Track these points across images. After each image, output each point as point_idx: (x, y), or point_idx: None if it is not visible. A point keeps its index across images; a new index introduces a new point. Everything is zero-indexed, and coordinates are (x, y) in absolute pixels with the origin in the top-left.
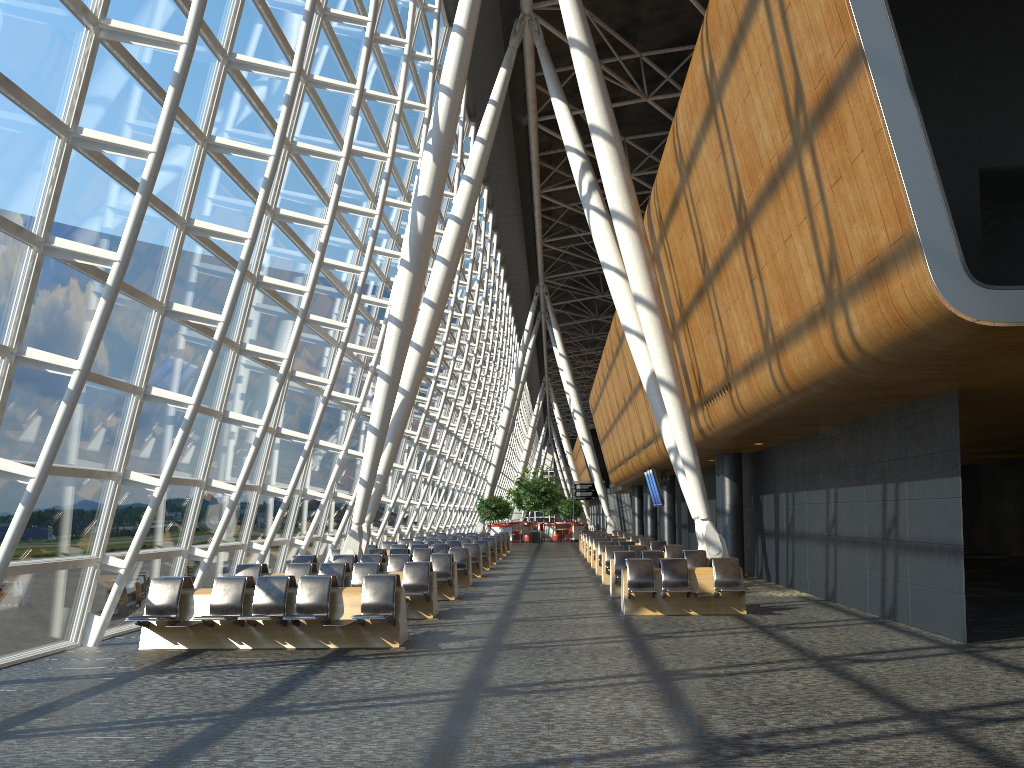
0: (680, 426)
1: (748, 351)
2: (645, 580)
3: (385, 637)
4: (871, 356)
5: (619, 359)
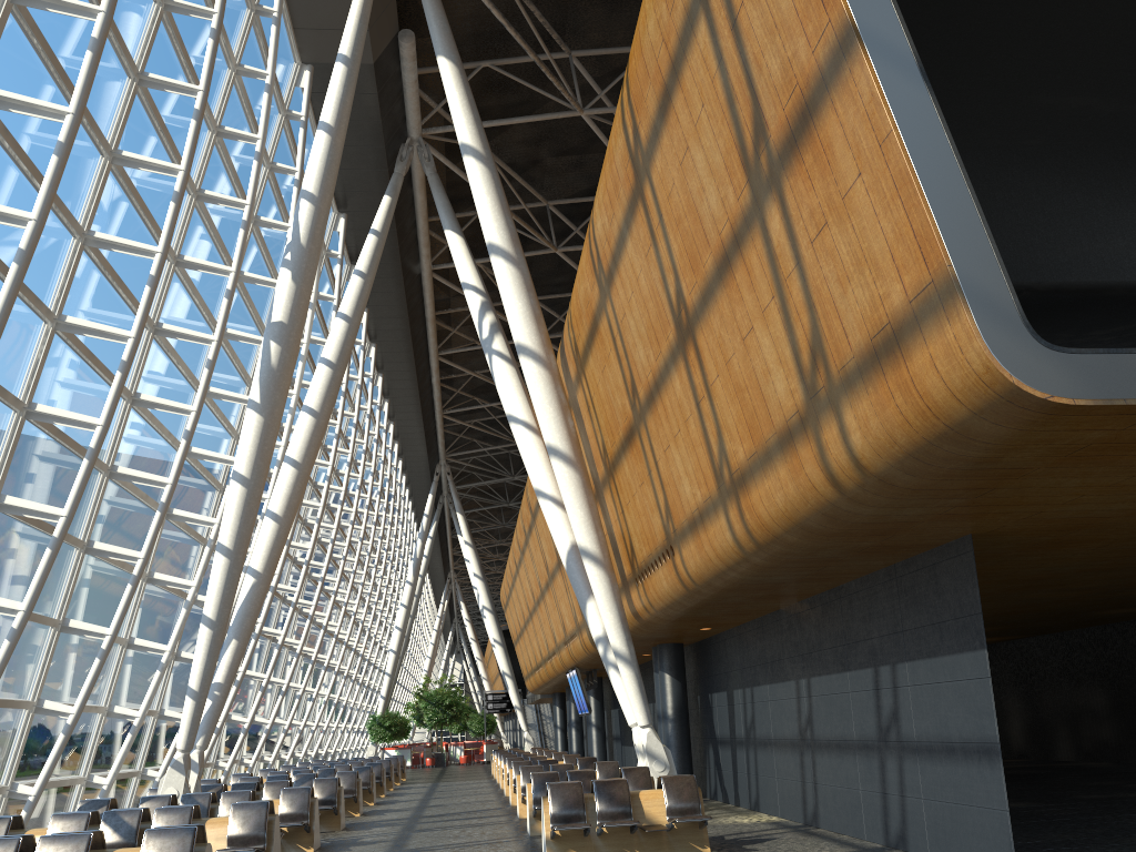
0: (610, 608)
1: (696, 499)
2: (574, 811)
3: None
4: (877, 476)
5: (533, 538)
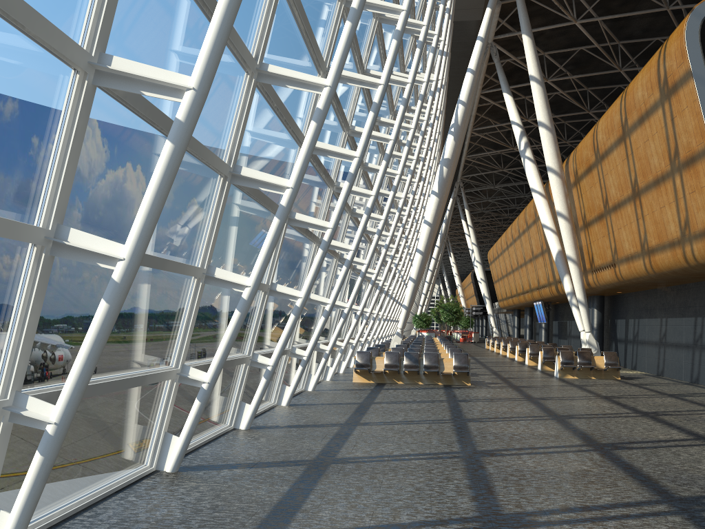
0: (578, 282)
1: (630, 250)
2: (569, 361)
3: (464, 380)
4: (701, 264)
5: (524, 236)
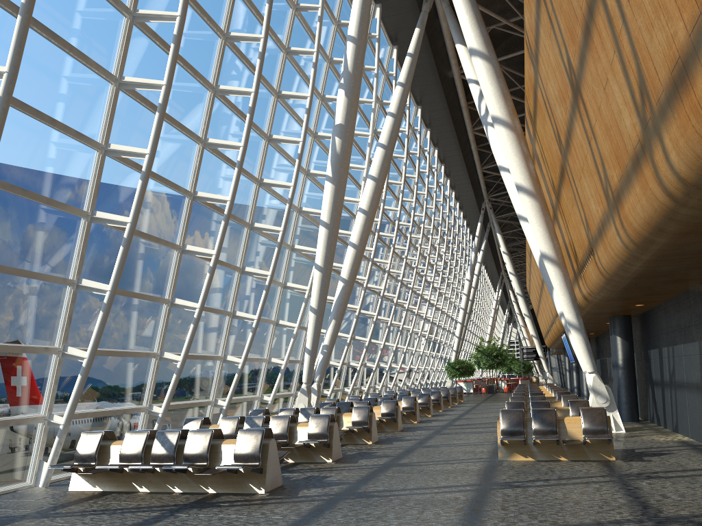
0: (563, 293)
1: (598, 214)
2: (516, 429)
3: (253, 484)
4: (695, 186)
5: None
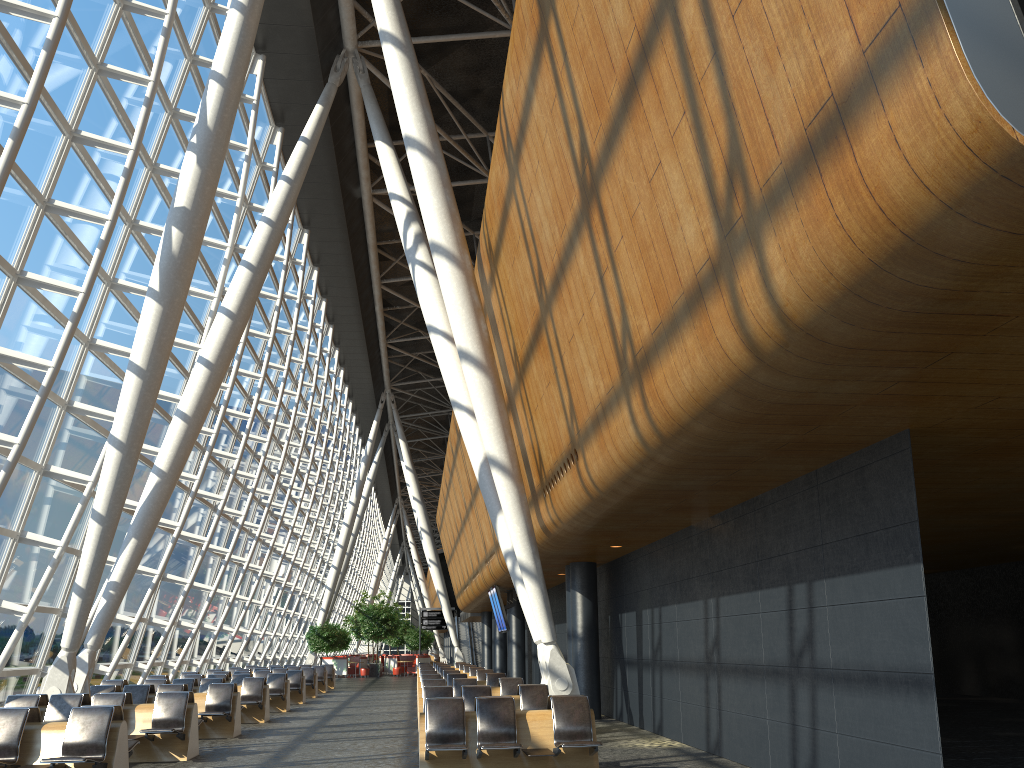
0: (517, 520)
1: (599, 392)
2: (452, 731)
3: None
4: (804, 330)
5: (459, 458)
